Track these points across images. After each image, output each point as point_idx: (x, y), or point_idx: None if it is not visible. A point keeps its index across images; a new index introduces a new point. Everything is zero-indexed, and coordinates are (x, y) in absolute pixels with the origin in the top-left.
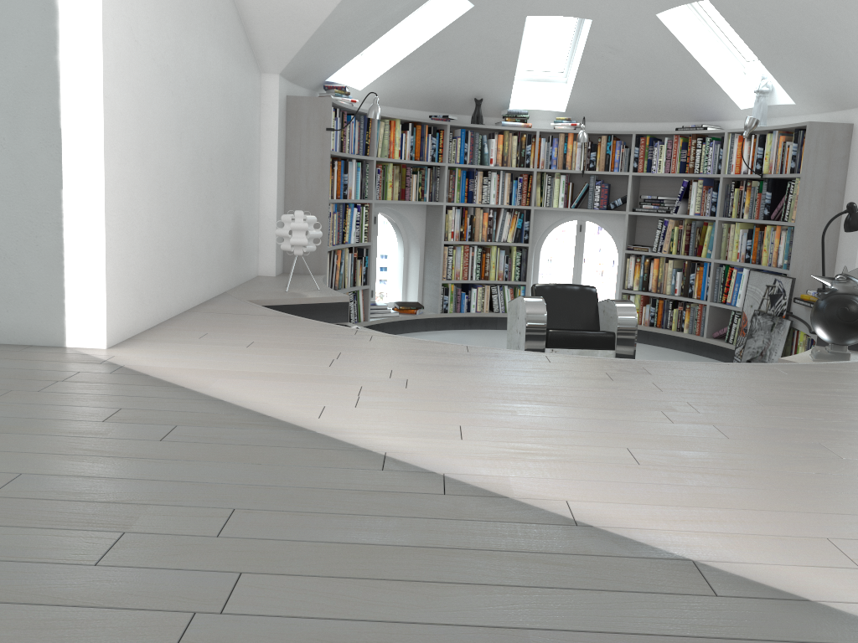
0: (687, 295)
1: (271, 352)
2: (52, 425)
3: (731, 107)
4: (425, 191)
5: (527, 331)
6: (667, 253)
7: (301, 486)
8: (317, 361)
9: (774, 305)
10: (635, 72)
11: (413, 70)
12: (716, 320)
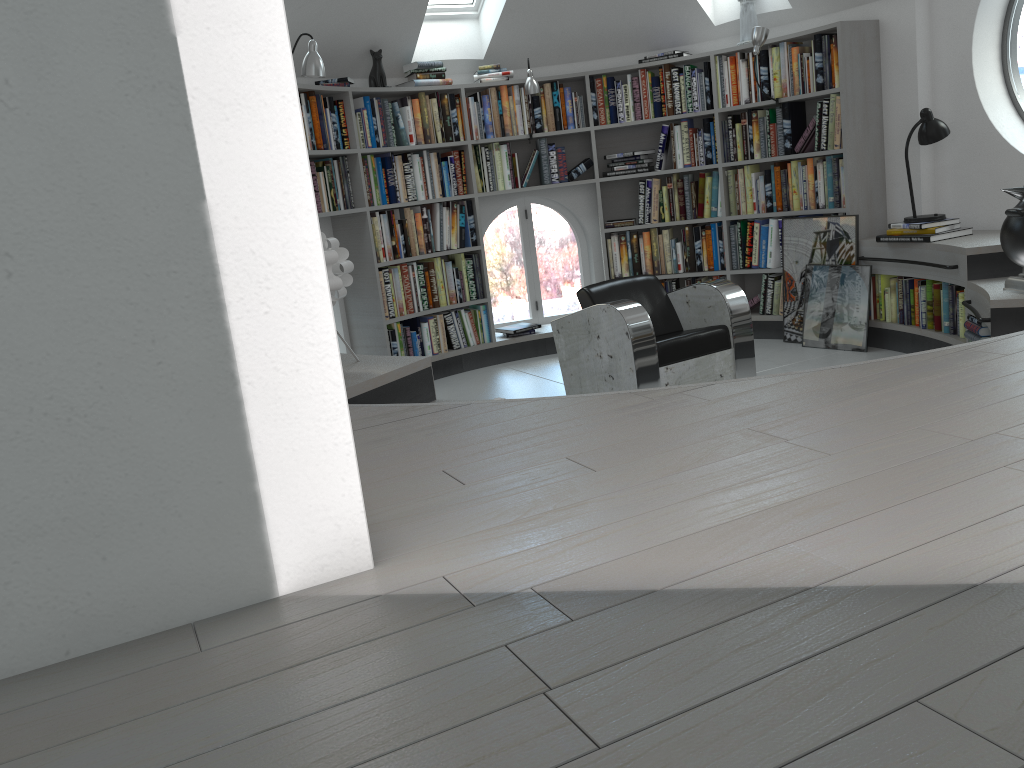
0: (695, 269)
1: (665, 465)
2: None
3: (702, 25)
4: (336, 195)
5: (635, 349)
6: (658, 222)
7: None
8: (781, 453)
9: (834, 253)
10: None
11: (299, 9)
12: None
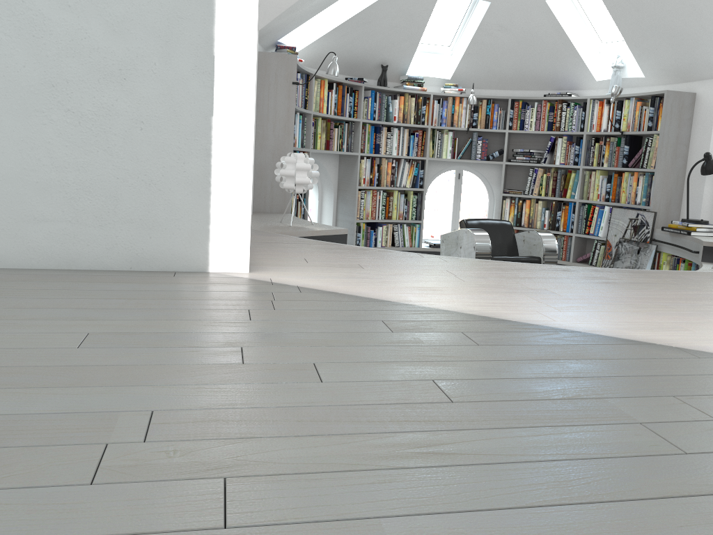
0: (554, 229)
1: (393, 272)
2: (358, 337)
3: (588, 79)
4: (343, 143)
5: (476, 257)
6: (537, 195)
7: (676, 374)
8: (445, 277)
9: (638, 233)
10: (516, 48)
11: (341, 37)
12: (578, 248)
